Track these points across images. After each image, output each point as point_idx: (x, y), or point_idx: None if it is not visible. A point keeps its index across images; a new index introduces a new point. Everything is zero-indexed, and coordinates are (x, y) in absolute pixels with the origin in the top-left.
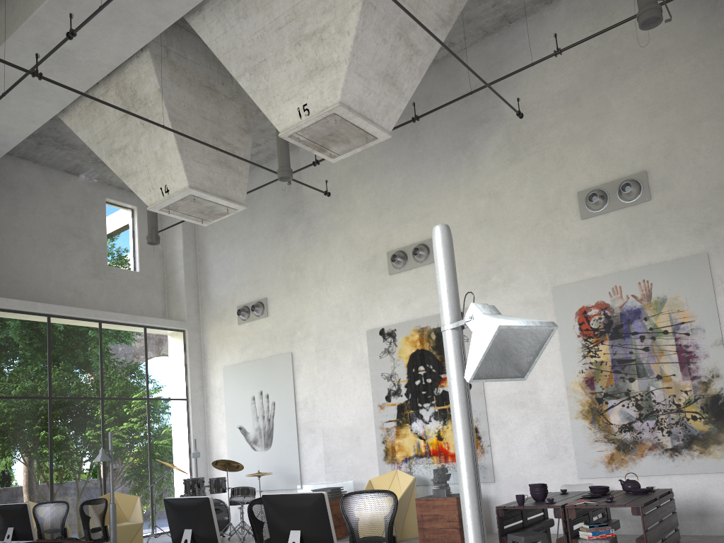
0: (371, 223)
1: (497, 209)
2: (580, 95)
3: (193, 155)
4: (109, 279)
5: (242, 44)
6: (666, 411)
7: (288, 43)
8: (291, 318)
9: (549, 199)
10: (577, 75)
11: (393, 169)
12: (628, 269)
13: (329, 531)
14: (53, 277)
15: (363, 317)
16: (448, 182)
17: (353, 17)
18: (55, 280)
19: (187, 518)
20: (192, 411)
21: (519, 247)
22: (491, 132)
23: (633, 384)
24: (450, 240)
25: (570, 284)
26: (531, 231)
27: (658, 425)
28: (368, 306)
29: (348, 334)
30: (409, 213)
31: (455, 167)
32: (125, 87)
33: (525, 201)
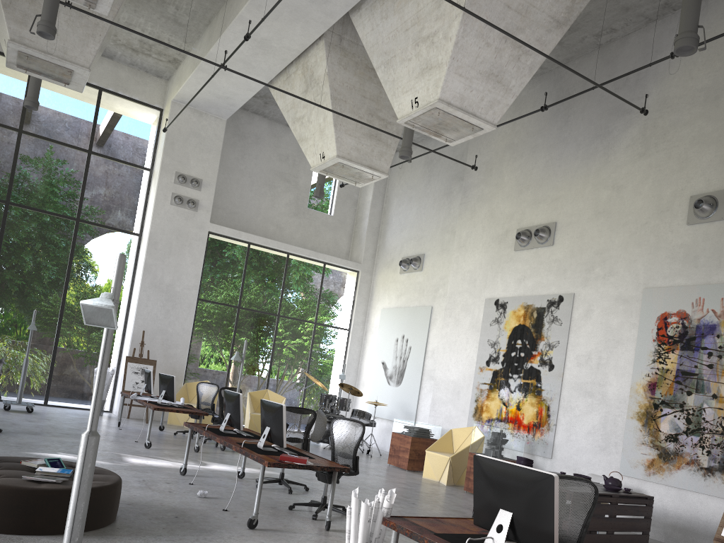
0: (511, 200)
1: (616, 202)
2: (720, 93)
3: (346, 129)
4: (306, 219)
5: (381, 41)
6: (711, 431)
7: (410, 43)
8: (438, 276)
9: (664, 199)
10: (723, 72)
11: (540, 150)
12: (717, 282)
13: (282, 432)
14: (262, 212)
15: (486, 285)
16: (581, 169)
17: (455, 25)
18: (263, 215)
19: (229, 405)
20: (351, 341)
21: (625, 243)
22: (630, 124)
23: (689, 397)
24: (120, 261)
25: (659, 288)
26: (640, 229)
27: (701, 443)
28: (491, 276)
29: (471, 299)
30: (543, 194)
31: (591, 156)
32: (307, 68)
33: (642, 198)
